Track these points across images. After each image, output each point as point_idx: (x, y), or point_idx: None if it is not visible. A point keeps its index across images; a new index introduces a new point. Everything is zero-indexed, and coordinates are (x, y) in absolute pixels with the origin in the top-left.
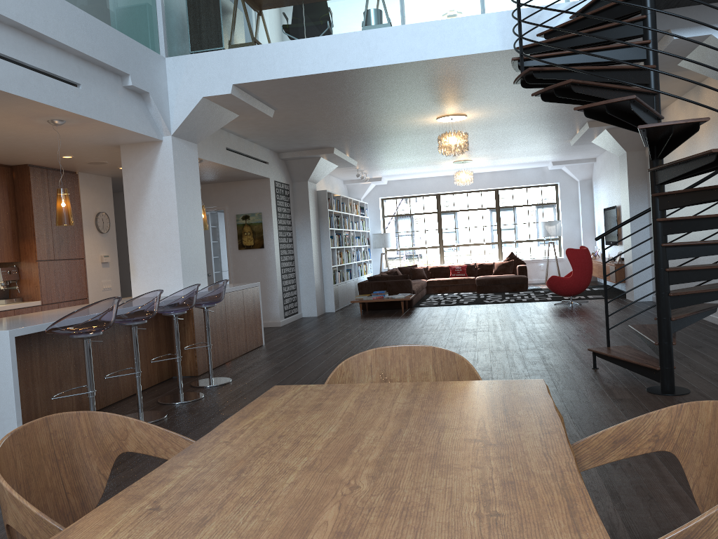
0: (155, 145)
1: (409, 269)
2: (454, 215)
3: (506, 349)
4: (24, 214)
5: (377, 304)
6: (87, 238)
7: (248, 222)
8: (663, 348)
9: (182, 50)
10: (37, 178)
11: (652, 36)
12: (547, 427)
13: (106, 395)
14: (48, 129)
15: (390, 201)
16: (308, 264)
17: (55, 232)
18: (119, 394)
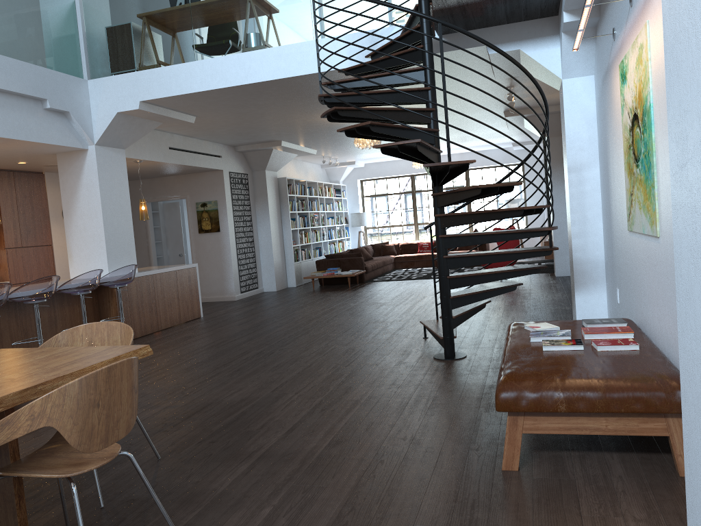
0: (82, 153)
1: (380, 246)
2: (427, 195)
3: (383, 321)
4: None
5: (333, 280)
6: (55, 228)
7: (206, 209)
8: (444, 321)
9: (101, 73)
10: (4, 180)
11: (428, 63)
12: (64, 372)
13: None
14: None
15: (369, 182)
16: (268, 244)
17: (22, 224)
18: None
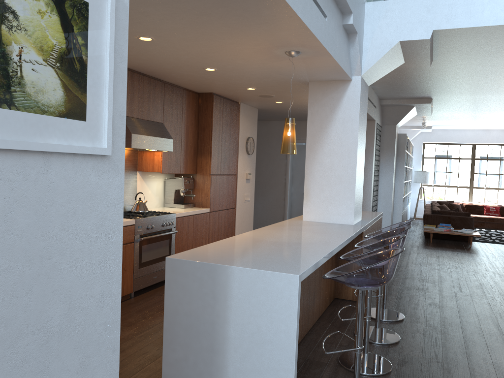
0: (343, 84)
1: (448, 204)
2: (486, 163)
3: None
4: (204, 134)
5: (439, 235)
6: (240, 158)
7: None
8: None
9: None
10: (217, 105)
11: None
12: None
13: (307, 321)
14: (273, 60)
15: (430, 146)
16: (388, 194)
17: (222, 151)
18: (313, 319)
